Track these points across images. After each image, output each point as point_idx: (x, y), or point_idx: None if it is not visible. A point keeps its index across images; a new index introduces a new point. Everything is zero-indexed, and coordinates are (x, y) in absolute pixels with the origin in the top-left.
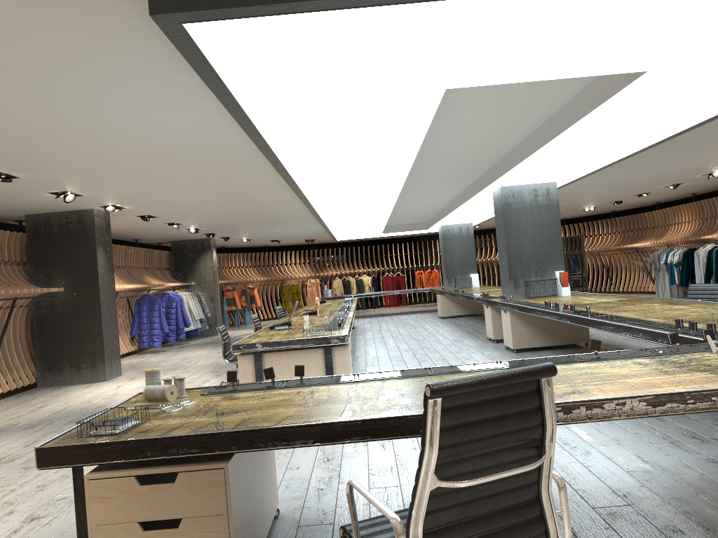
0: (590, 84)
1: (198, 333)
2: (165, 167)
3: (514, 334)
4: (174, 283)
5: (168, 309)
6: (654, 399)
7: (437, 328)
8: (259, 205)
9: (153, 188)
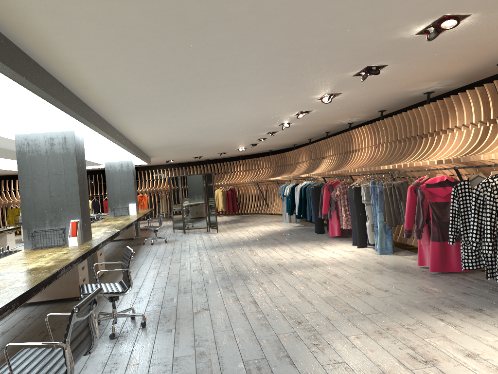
0: None
1: None
2: None
3: None
4: None
5: None
6: None
7: None
8: None
9: None
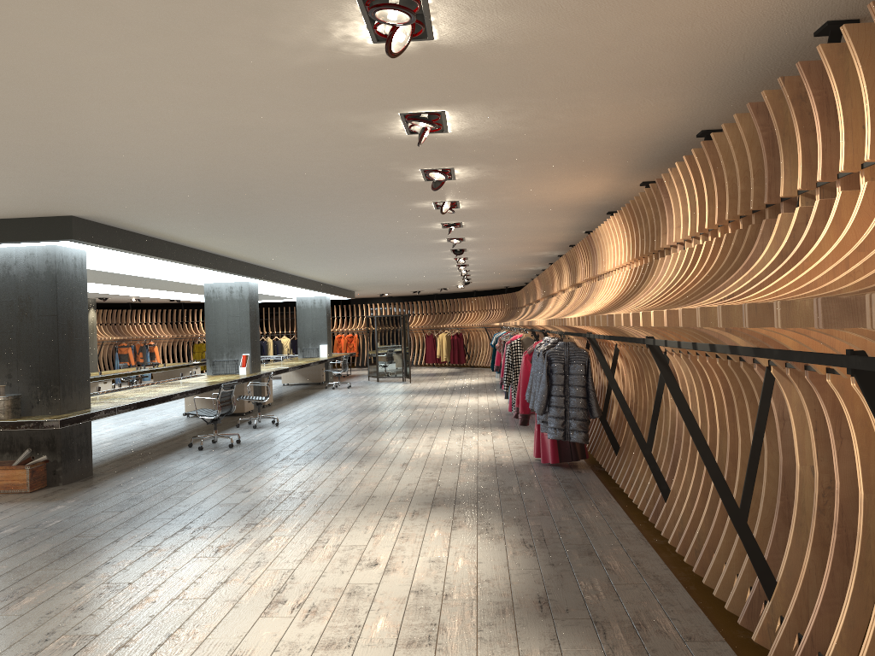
0: None
1: None
2: None
3: (187, 403)
4: None
5: None
6: None
7: None
8: None
9: None
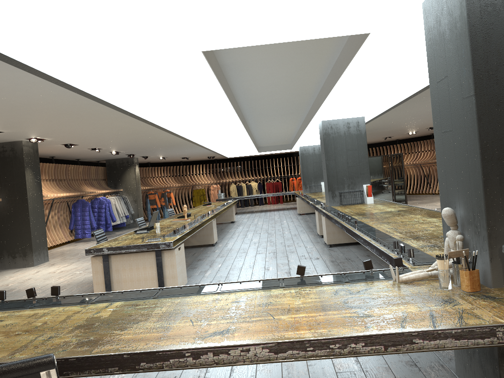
0: (346, 43)
1: (125, 226)
2: (48, 112)
3: (328, 233)
4: (104, 190)
5: (99, 210)
6: (276, 346)
7: (290, 224)
8: (150, 135)
9: (53, 126)
